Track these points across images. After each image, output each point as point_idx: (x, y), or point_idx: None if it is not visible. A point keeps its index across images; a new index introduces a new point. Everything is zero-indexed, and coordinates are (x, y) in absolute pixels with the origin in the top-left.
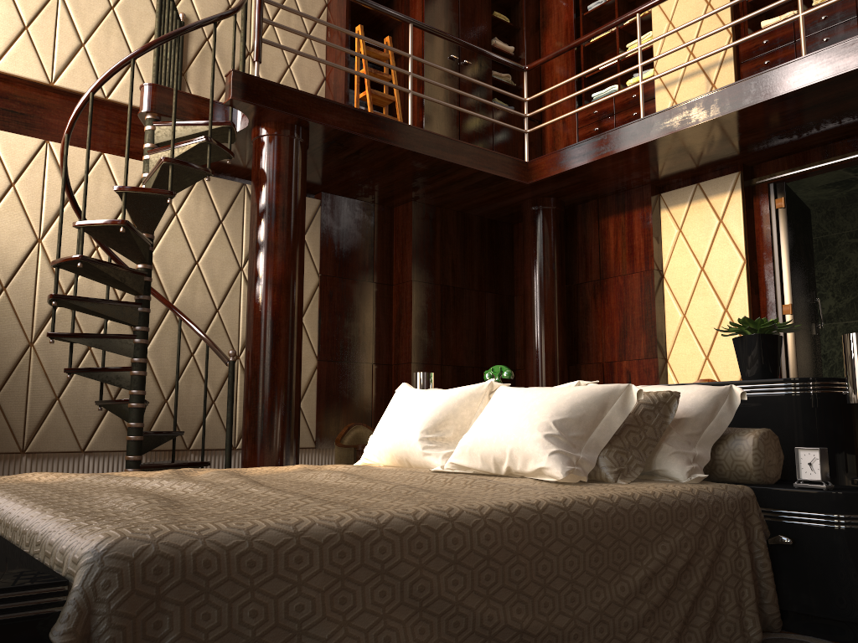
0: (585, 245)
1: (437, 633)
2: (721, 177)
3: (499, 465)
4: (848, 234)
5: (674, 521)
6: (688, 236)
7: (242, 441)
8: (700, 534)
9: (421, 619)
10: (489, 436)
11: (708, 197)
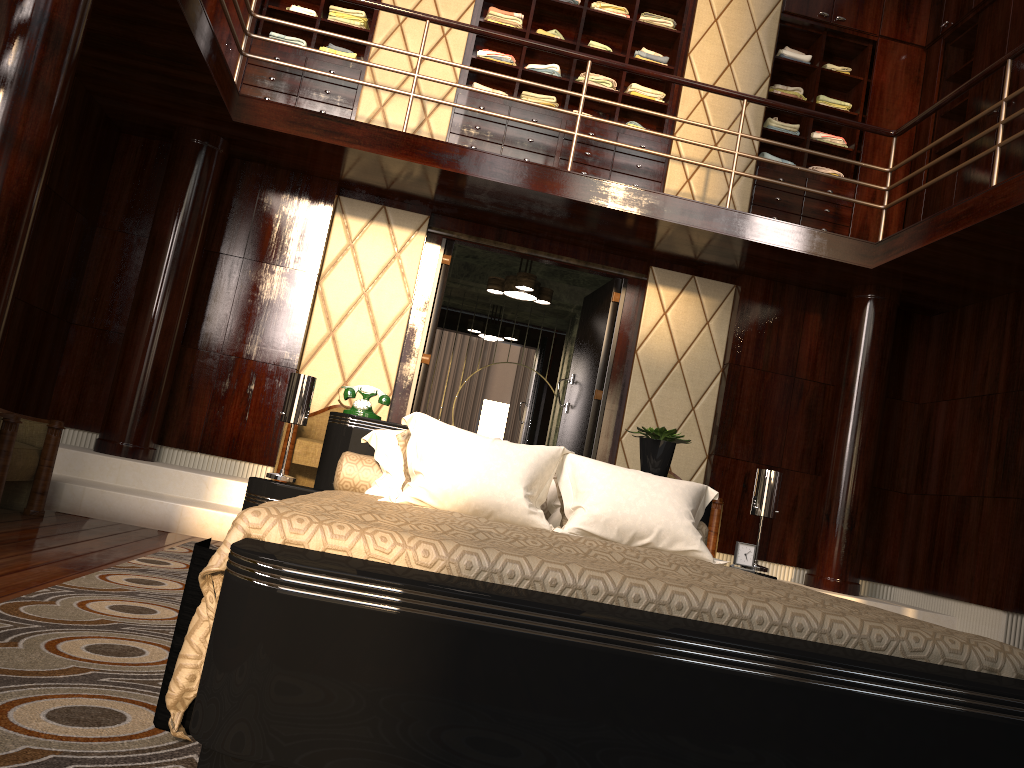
0: (233, 210)
1: None
2: (410, 212)
3: (635, 539)
4: None
5: None
6: (359, 254)
7: None
8: None
9: None
10: (632, 513)
11: (392, 225)
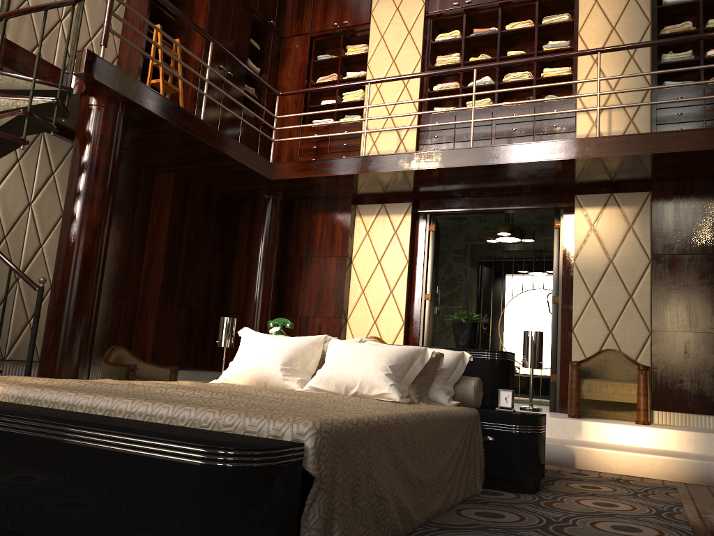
0: (298, 230)
1: (399, 479)
2: (399, 203)
3: (349, 390)
4: (454, 250)
5: (459, 426)
6: (372, 238)
7: (43, 355)
8: (466, 433)
9: (396, 472)
10: (344, 371)
11: (389, 214)
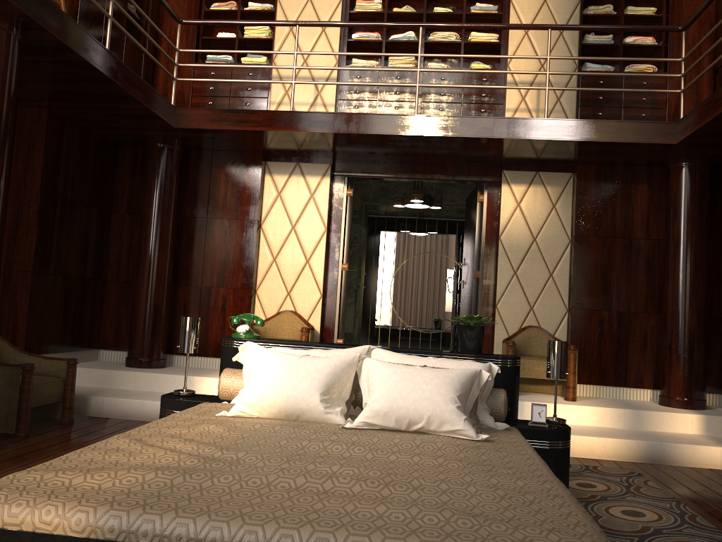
0: (195, 186)
1: None
2: (316, 164)
3: (411, 425)
4: None
5: None
6: (285, 200)
7: None
8: None
9: None
10: (406, 404)
11: (305, 175)
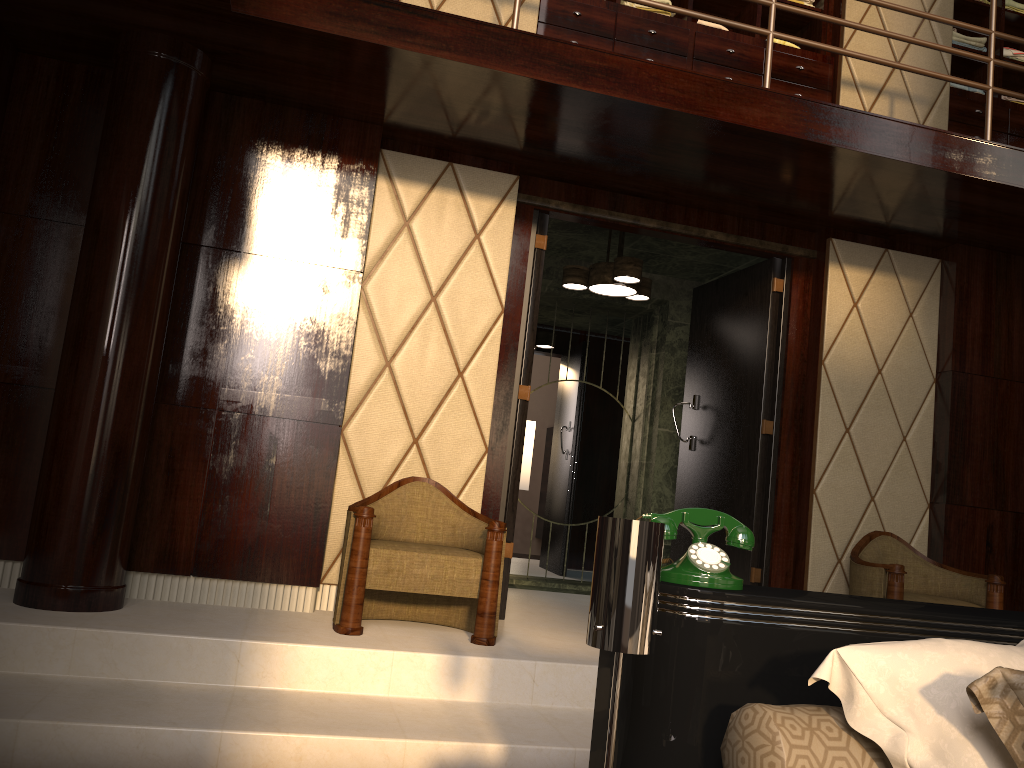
0: (218, 176)
1: None
2: (490, 172)
3: None
4: None
5: None
6: (420, 238)
7: None
8: None
9: None
10: None
11: (465, 191)
